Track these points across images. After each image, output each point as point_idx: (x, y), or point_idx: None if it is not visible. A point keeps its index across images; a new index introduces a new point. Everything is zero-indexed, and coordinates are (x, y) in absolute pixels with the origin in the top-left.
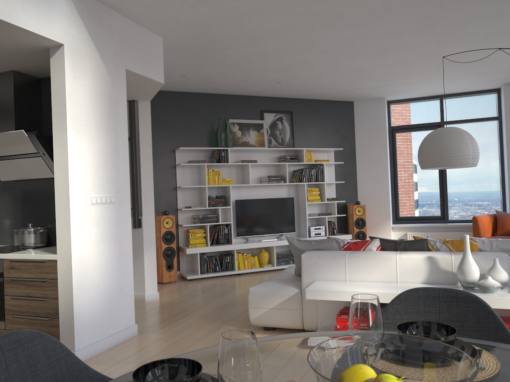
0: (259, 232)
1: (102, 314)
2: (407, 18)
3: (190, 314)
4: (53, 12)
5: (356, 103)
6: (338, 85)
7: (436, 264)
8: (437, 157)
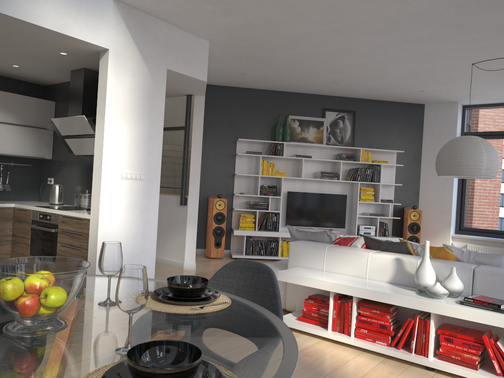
0: (308, 224)
1: None
2: (432, 24)
3: None
4: (102, 23)
5: (427, 106)
6: (398, 88)
7: (402, 266)
8: (448, 166)
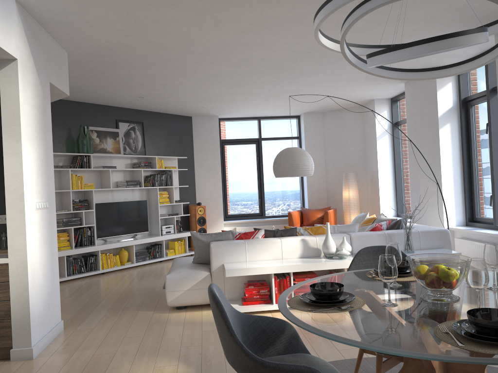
0: (118, 232)
1: (44, 311)
2: (269, 65)
3: (96, 308)
4: (11, 28)
5: (194, 118)
6: (189, 104)
7: (307, 244)
8: (290, 169)
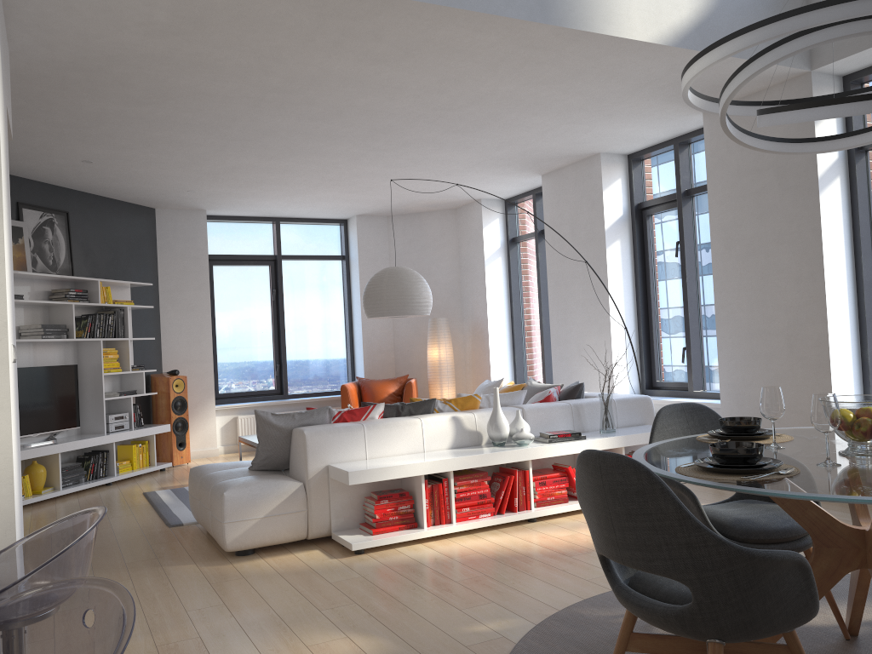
0: (22, 430)
1: None
2: (367, 124)
3: None
4: None
5: (161, 212)
6: (170, 183)
7: (461, 425)
8: (399, 303)
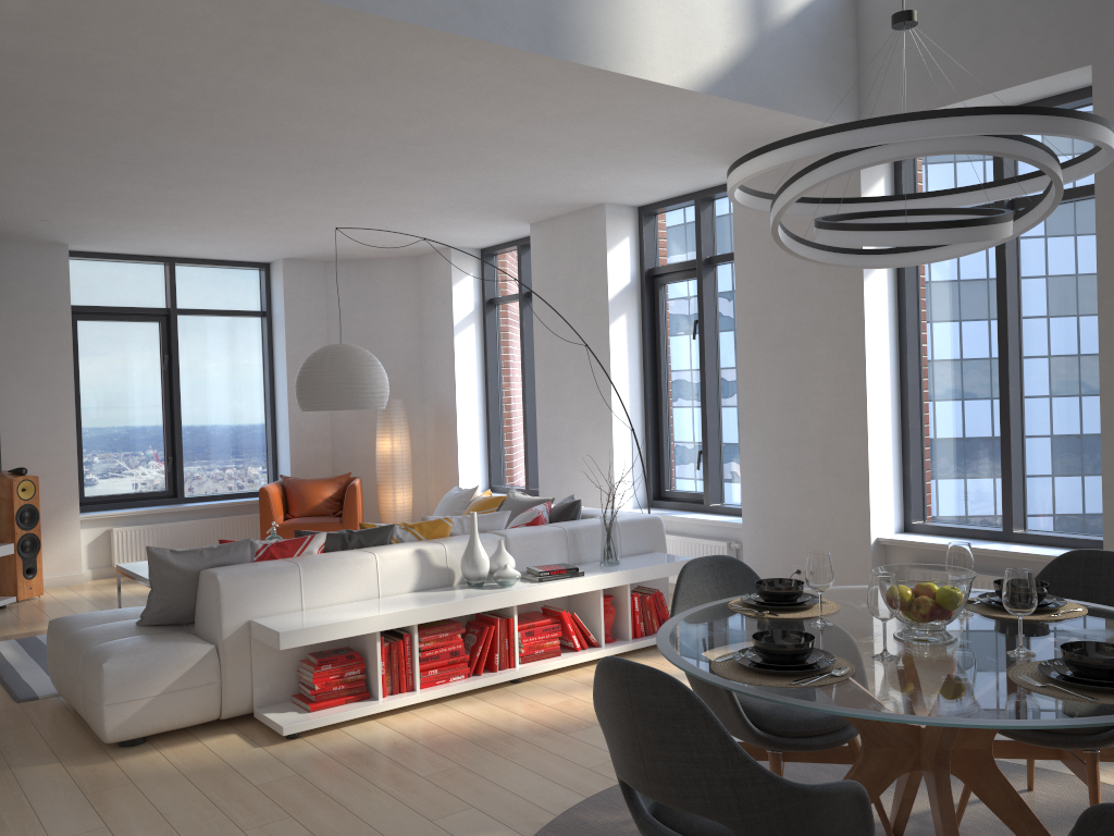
0: None
1: None
2: (306, 154)
3: None
4: None
5: (0, 245)
6: (16, 209)
7: (428, 560)
8: (346, 394)
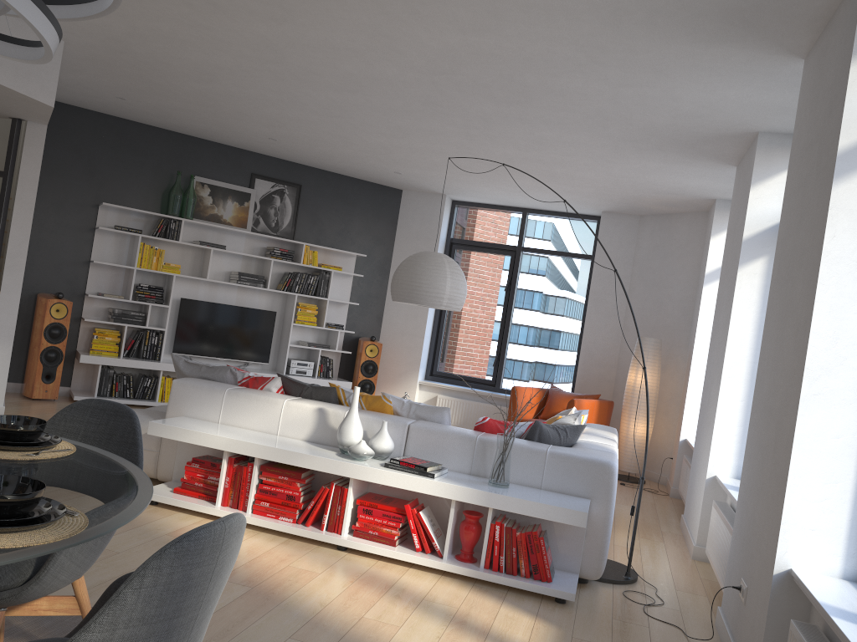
0: (211, 352)
1: None
2: (404, 95)
3: None
4: None
5: (406, 194)
6: (365, 162)
7: (325, 419)
8: (405, 289)
